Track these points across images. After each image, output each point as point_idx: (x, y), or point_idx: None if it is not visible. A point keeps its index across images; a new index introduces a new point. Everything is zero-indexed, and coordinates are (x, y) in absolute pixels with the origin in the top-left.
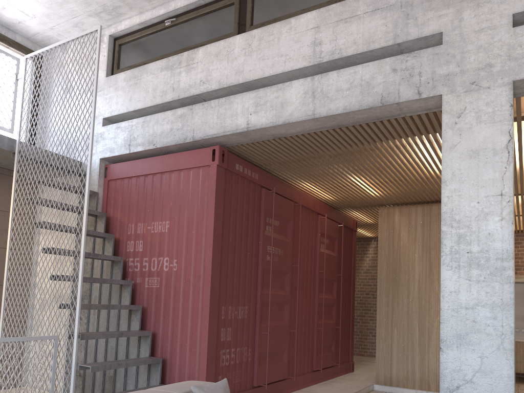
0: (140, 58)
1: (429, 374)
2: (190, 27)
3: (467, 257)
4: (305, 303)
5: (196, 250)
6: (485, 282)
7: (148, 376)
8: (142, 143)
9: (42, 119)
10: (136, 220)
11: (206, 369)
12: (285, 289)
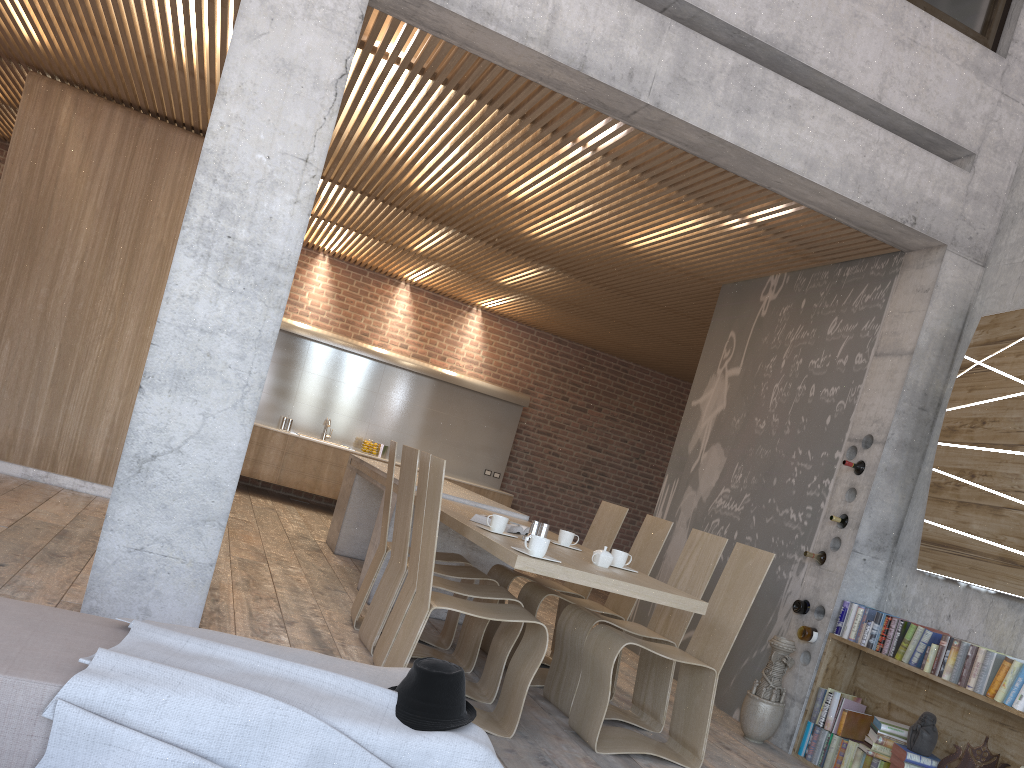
0: None
1: (61, 443)
2: None
3: (227, 246)
4: None
5: None
6: (243, 296)
7: None
8: None
9: None
10: None
11: None
12: None
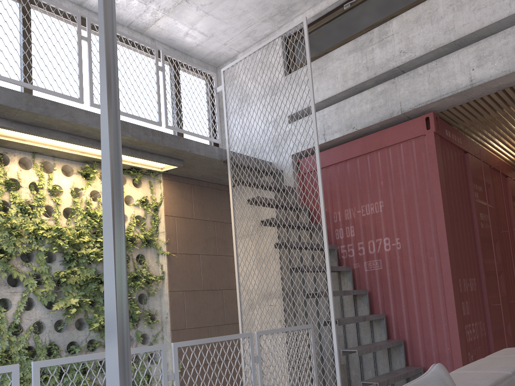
0: (319, 49)
1: None
2: (373, 3)
3: None
4: (512, 272)
5: (422, 225)
6: None
7: (390, 359)
8: (338, 129)
9: (221, 132)
10: (341, 207)
11: (460, 345)
12: (497, 259)
